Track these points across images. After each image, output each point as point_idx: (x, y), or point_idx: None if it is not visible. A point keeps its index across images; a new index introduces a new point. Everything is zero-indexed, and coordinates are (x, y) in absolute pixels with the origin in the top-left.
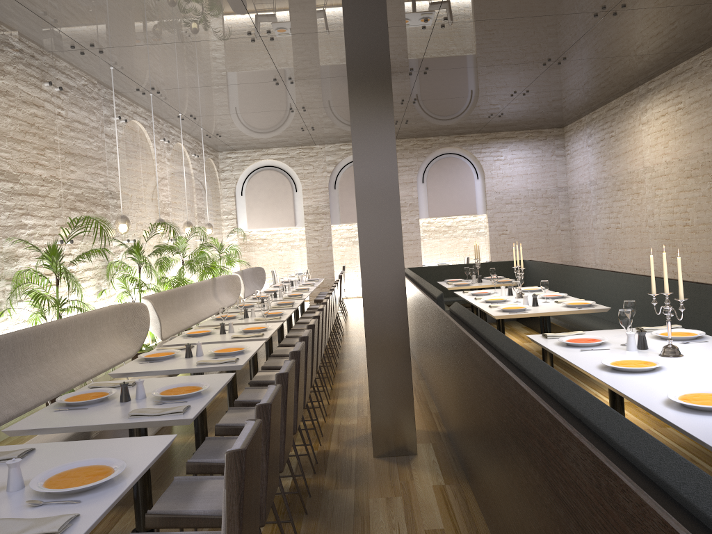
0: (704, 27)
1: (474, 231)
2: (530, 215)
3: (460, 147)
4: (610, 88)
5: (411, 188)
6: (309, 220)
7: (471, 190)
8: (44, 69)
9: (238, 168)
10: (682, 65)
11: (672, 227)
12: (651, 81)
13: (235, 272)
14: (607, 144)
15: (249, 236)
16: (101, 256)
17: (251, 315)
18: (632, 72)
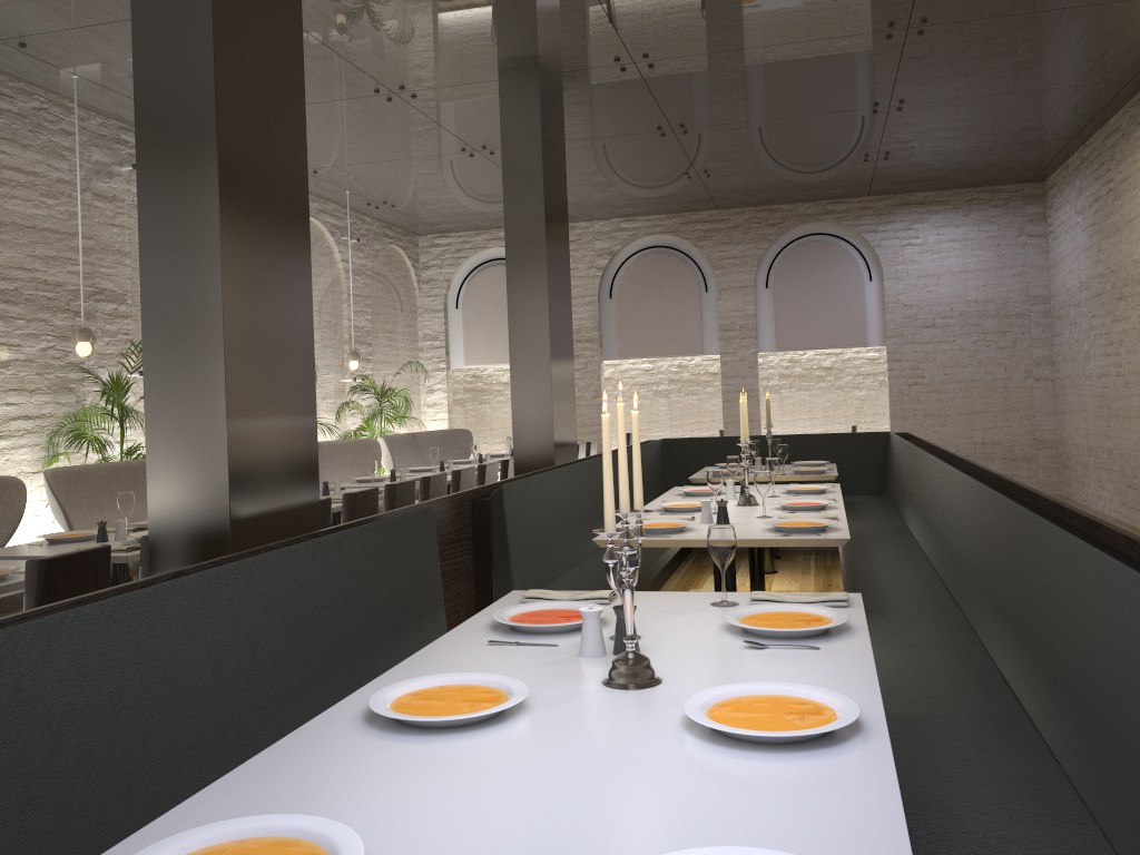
0: None
1: (876, 378)
2: (972, 349)
3: (837, 221)
4: (1083, 89)
5: (744, 298)
6: None
7: (857, 301)
8: None
9: (450, 262)
10: None
11: None
12: None
13: (388, 436)
14: (1103, 208)
15: (481, 377)
16: (59, 396)
17: None
18: (1108, 49)
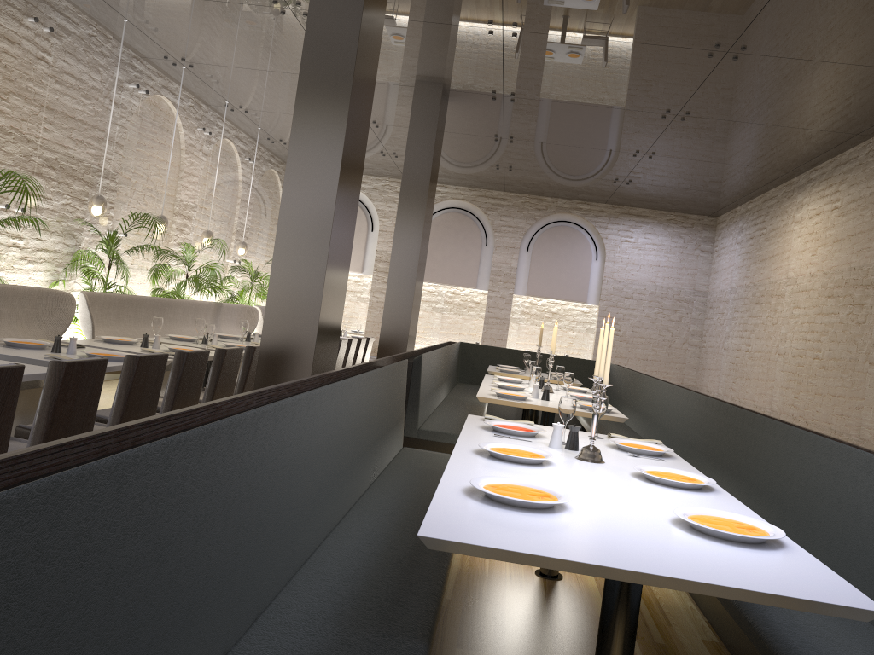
0: (863, 100)
1: (584, 325)
2: (653, 317)
3: (582, 216)
4: (762, 170)
5: (511, 255)
6: (380, 268)
7: (586, 272)
8: (32, 2)
9: None
10: (848, 152)
11: (802, 358)
12: (814, 169)
13: (259, 306)
14: (756, 244)
15: None
16: (67, 239)
17: (211, 342)
18: (785, 151)
